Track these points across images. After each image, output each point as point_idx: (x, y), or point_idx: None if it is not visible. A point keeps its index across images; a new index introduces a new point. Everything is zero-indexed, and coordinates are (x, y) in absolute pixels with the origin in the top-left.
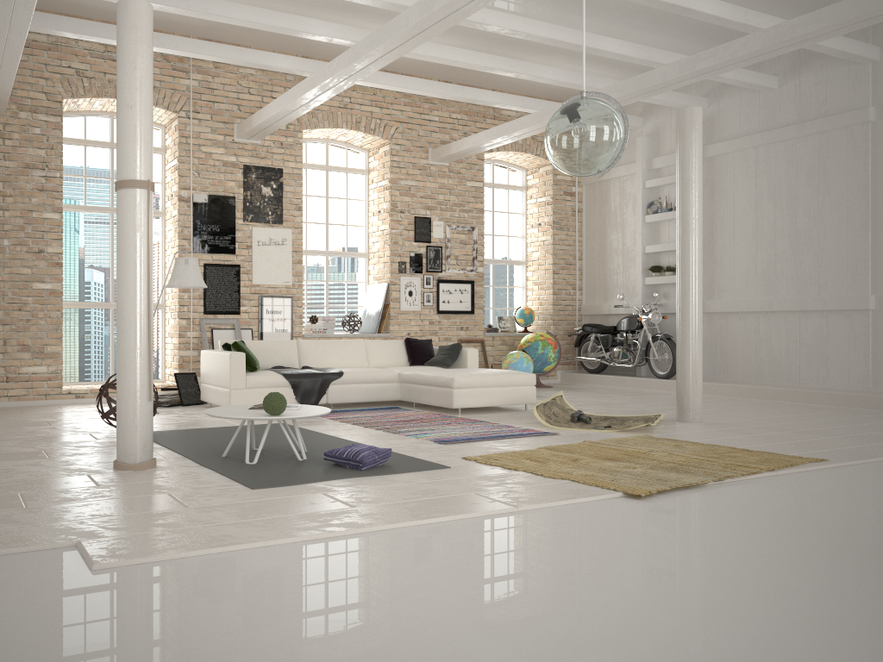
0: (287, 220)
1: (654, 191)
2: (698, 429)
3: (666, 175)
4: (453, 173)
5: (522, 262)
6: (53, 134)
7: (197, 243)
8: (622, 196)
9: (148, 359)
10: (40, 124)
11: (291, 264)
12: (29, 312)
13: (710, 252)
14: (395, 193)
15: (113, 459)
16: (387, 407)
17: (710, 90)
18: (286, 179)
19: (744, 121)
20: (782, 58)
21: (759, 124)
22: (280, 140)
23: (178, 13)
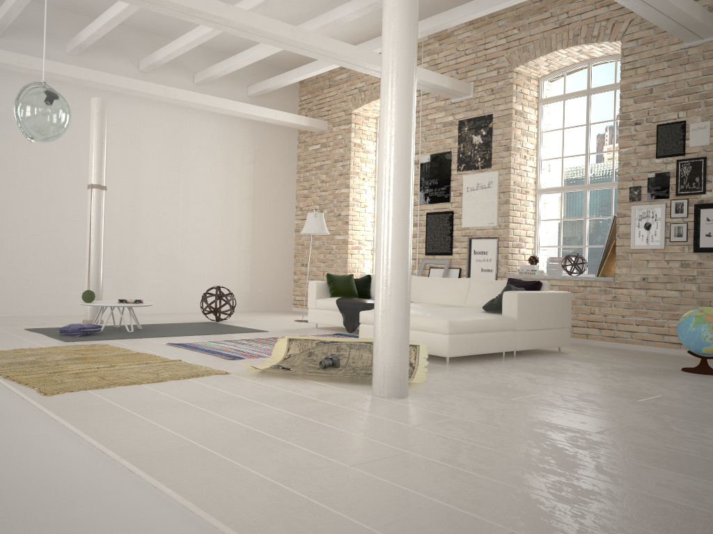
0: (495, 162)
1: None
2: (296, 390)
3: None
4: None
5: None
6: (346, 136)
7: (421, 196)
8: None
9: (89, 270)
10: (341, 132)
11: (495, 205)
12: (333, 254)
13: None
14: (626, 102)
15: (117, 322)
16: None
17: None
18: (496, 123)
19: None
20: None
21: None
22: (491, 87)
23: (280, 50)
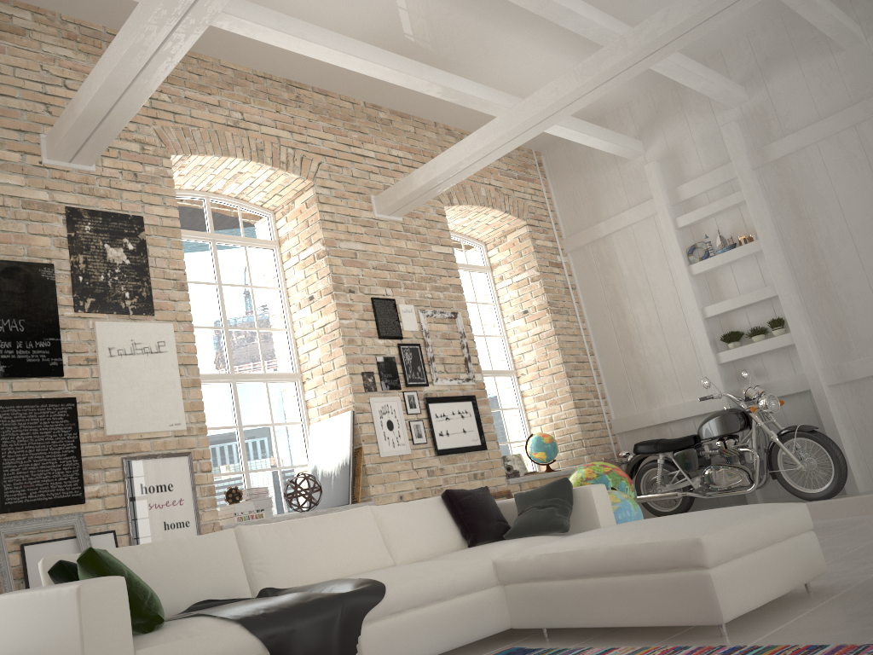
0: (162, 307)
1: (692, 231)
2: None
3: (706, 204)
4: (410, 233)
5: (511, 371)
6: None
7: None
8: (637, 251)
9: None
10: None
11: (179, 388)
12: None
13: (824, 291)
14: (335, 261)
15: None
16: (499, 654)
17: (745, 75)
18: (152, 235)
19: (820, 97)
20: (857, 0)
21: (848, 94)
22: (132, 168)
23: None
